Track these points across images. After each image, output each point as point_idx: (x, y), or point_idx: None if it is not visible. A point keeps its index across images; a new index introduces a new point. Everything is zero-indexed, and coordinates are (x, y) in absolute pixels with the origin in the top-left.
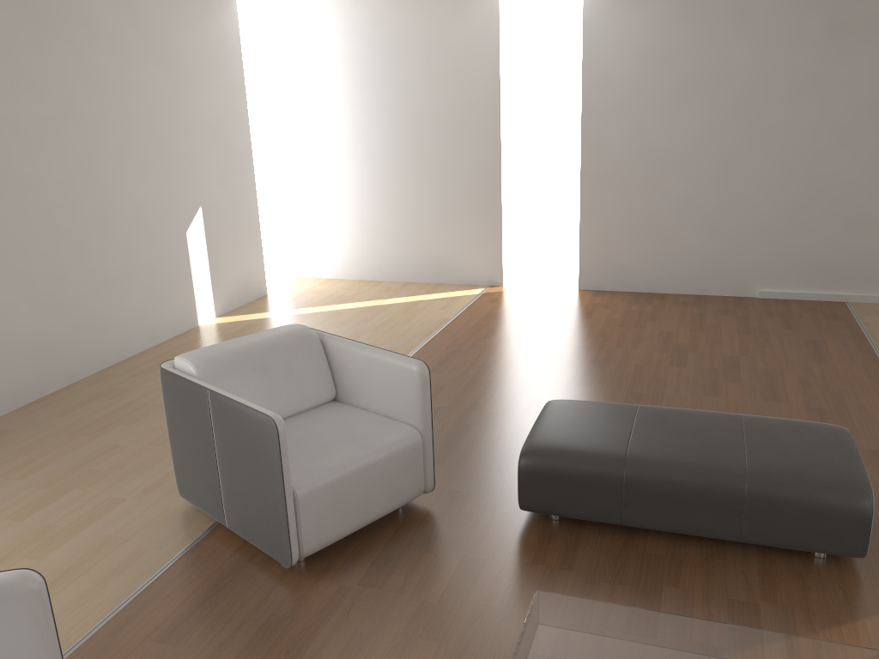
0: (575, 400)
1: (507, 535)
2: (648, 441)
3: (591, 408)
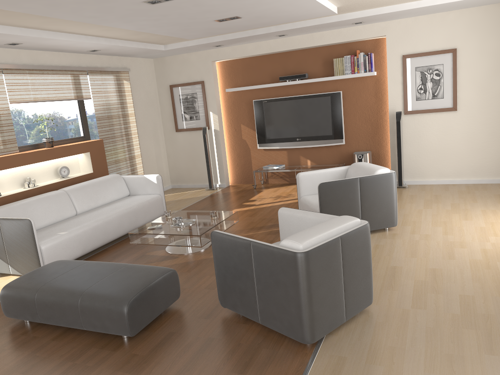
0: (115, 296)
1: (190, 297)
2: (113, 268)
3: (115, 286)
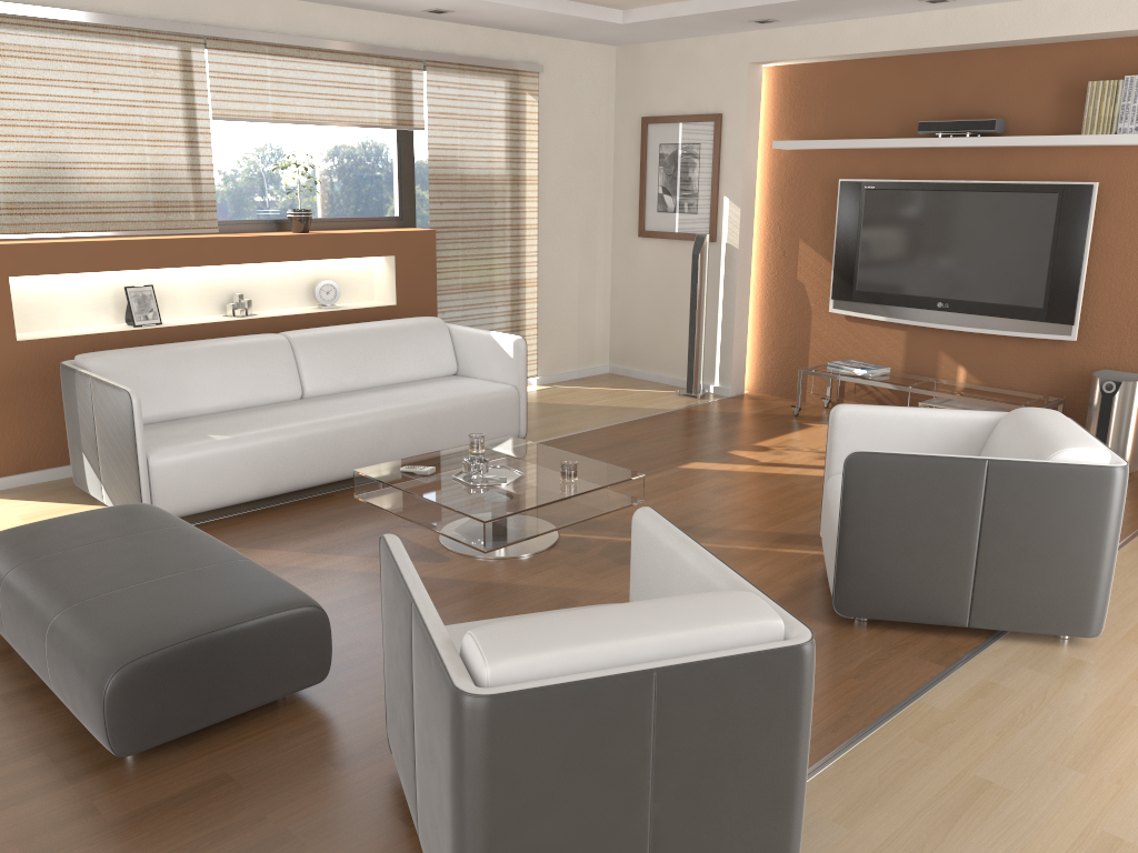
0: (107, 641)
1: (363, 686)
2: (194, 559)
3: (136, 613)
